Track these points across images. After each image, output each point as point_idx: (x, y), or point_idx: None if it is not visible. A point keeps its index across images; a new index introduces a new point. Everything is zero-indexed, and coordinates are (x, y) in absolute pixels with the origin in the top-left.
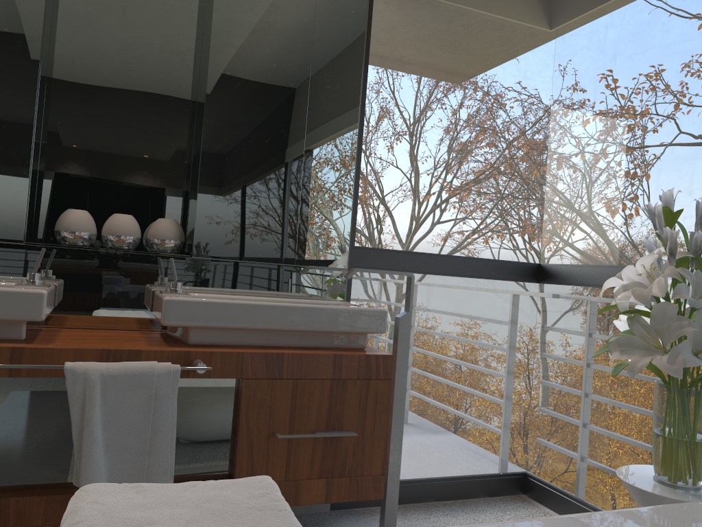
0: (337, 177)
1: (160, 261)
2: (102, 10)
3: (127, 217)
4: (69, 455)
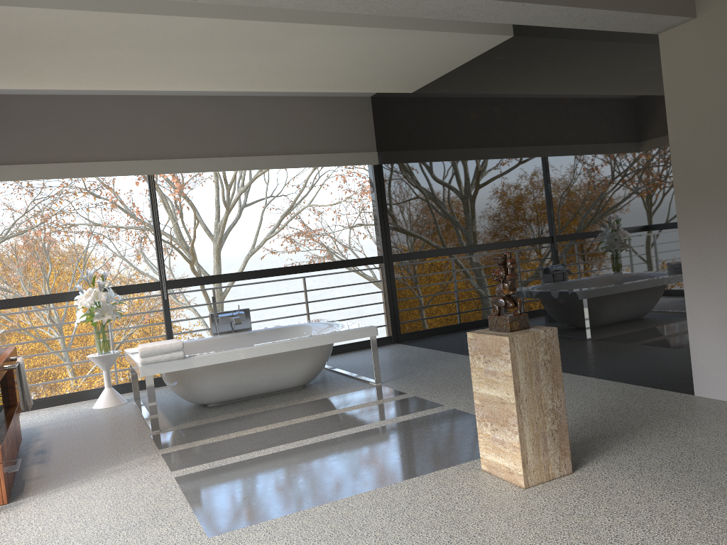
0: None
1: None
2: None
3: None
4: (3, 405)
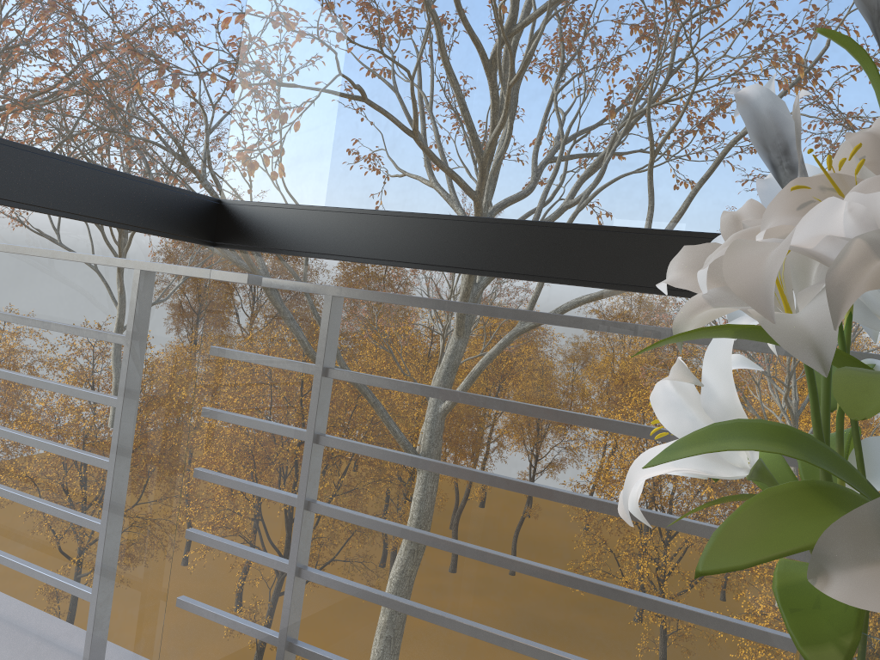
0: None
1: None
2: None
3: None
4: None
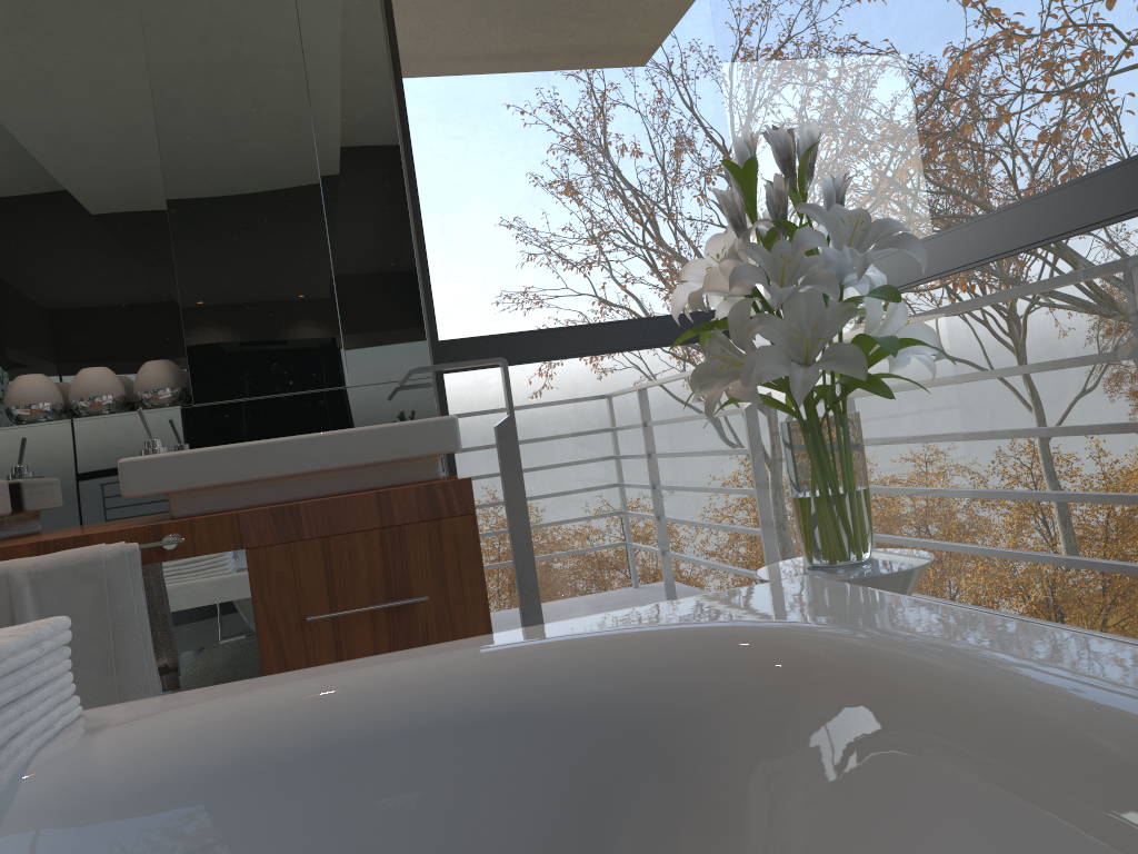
0: (387, 247)
1: (151, 420)
2: (15, 98)
3: (97, 371)
4: None
